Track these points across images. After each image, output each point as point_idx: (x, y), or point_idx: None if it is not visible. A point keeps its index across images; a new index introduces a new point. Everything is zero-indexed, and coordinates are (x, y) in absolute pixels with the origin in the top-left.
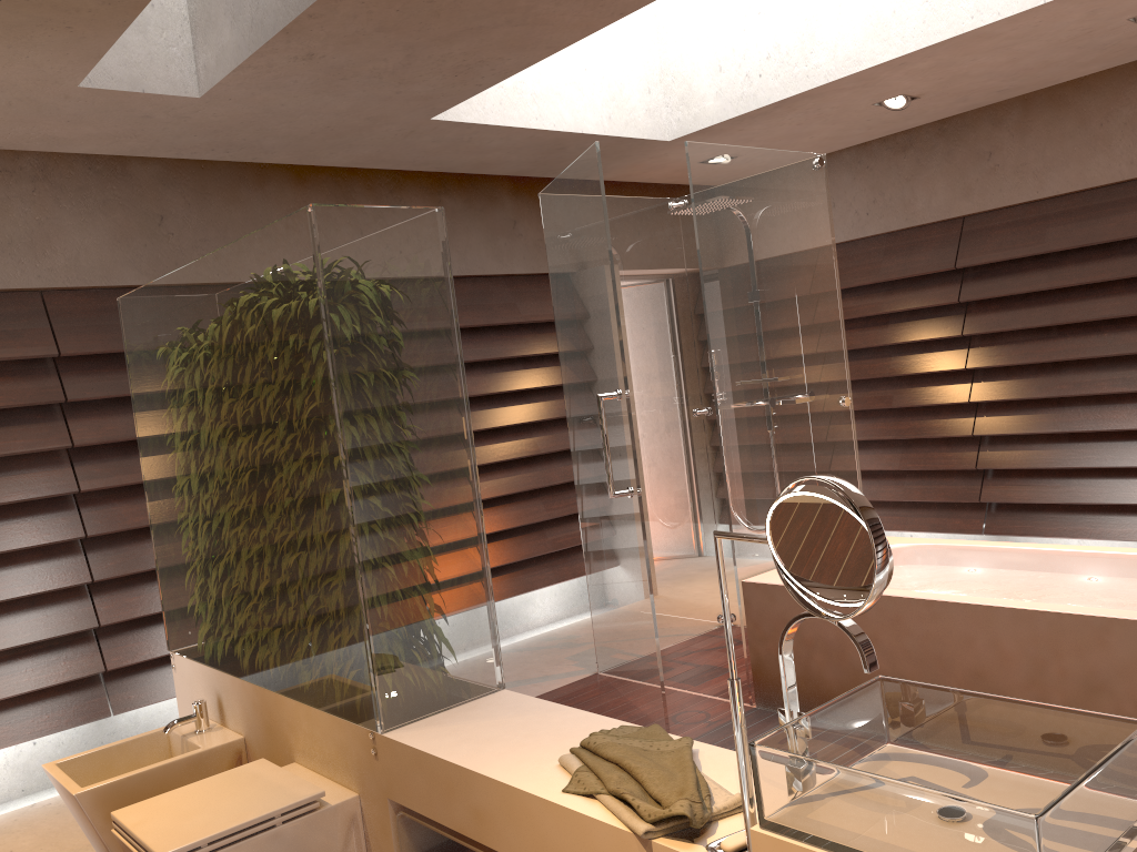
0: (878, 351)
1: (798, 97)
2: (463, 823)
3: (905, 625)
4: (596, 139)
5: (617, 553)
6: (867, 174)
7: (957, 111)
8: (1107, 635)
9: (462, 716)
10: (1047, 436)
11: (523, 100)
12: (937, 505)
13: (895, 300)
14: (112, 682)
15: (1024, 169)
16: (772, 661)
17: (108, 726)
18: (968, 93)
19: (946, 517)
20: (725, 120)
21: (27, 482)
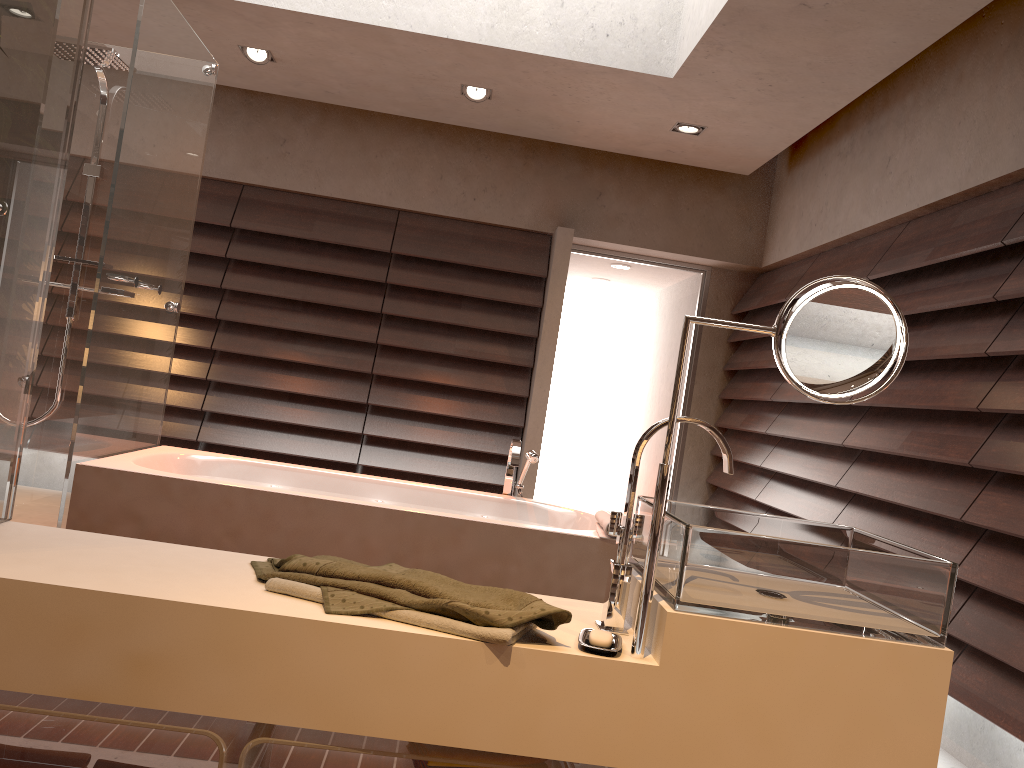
0: None
1: None
2: (92, 683)
3: (276, 520)
4: None
5: None
6: None
7: (280, 92)
8: (462, 534)
9: None
10: (271, 393)
11: None
12: None
13: None
14: None
15: (310, 165)
16: None
17: None
18: (308, 81)
19: None
20: None
21: None
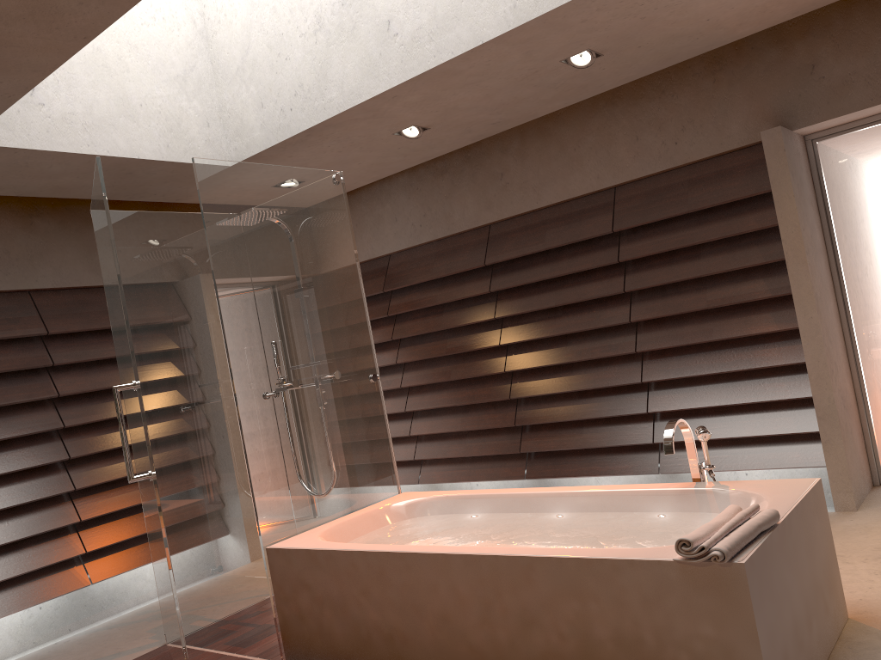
0: (438, 334)
1: (322, 126)
2: None
3: (387, 577)
4: (158, 164)
5: (155, 532)
6: (418, 194)
7: (470, 141)
8: (532, 572)
9: None
10: (563, 395)
11: (73, 129)
12: (492, 457)
13: (446, 293)
14: None
15: (526, 185)
16: (294, 620)
17: None
18: (469, 125)
19: (498, 467)
20: (269, 147)
21: None
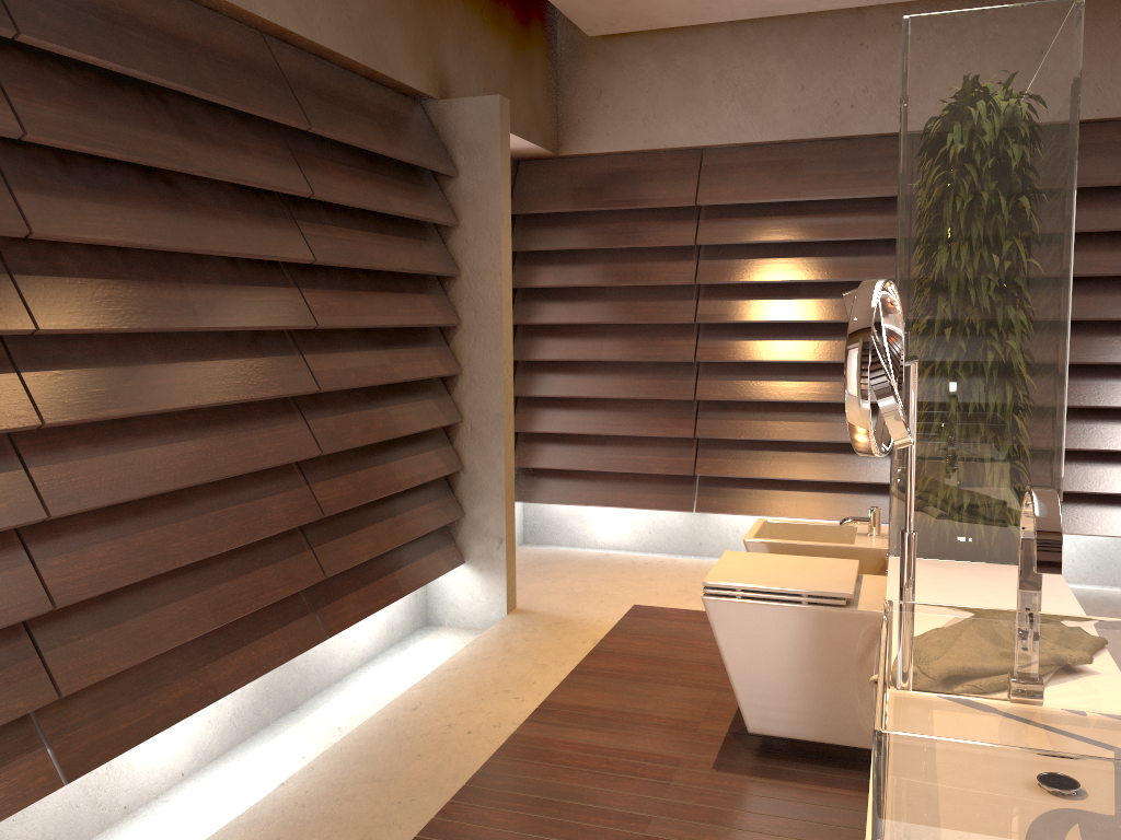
0: None
1: None
2: None
3: None
4: None
5: None
6: None
7: None
8: None
9: (972, 570)
10: None
11: None
12: None
13: None
14: None
15: None
16: None
17: None
18: None
19: None
20: None
21: None
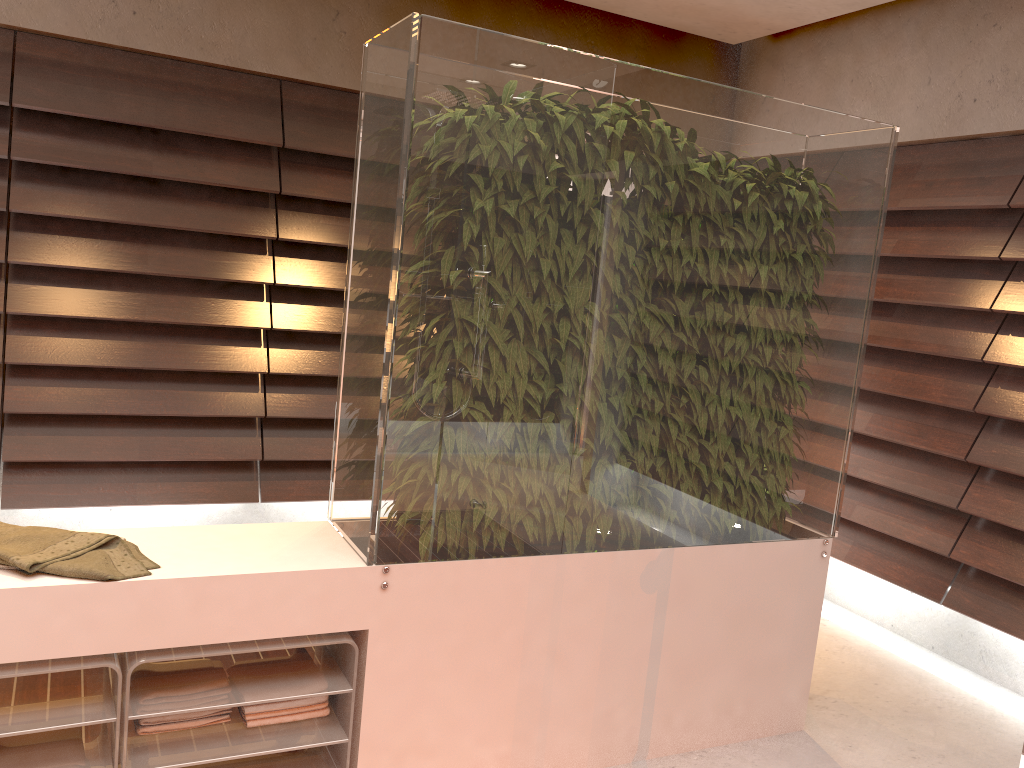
0: None
1: None
2: None
3: None
4: None
5: None
6: None
7: None
8: None
9: (319, 543)
10: None
11: None
12: None
13: None
14: (964, 576)
15: None
16: None
17: (970, 623)
18: None
19: None
20: None
21: (947, 337)
